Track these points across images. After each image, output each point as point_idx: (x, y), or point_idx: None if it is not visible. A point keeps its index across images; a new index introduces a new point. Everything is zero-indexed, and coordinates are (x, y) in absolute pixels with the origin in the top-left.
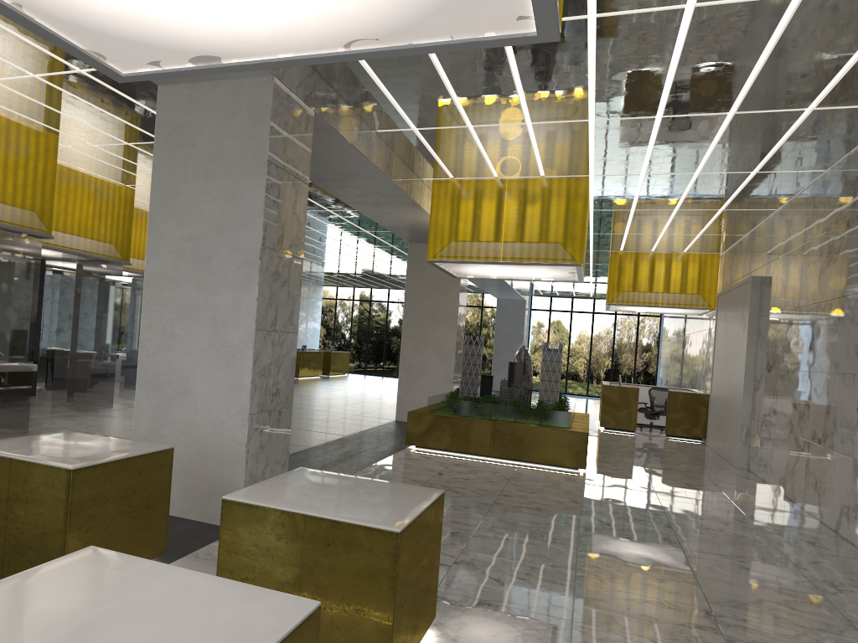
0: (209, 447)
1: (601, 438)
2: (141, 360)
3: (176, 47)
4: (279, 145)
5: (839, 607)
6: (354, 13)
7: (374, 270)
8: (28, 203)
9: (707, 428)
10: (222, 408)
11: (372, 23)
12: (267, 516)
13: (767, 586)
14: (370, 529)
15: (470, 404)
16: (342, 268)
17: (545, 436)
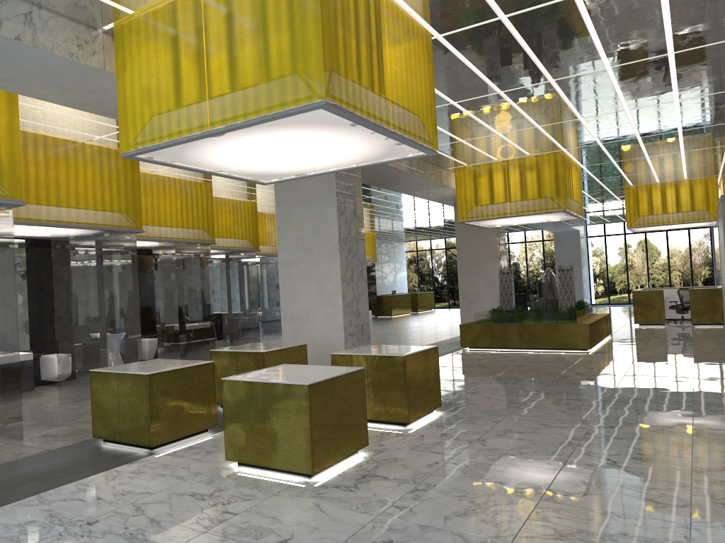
0: (324, 347)
1: (629, 331)
2: (282, 306)
3: (288, 174)
4: (341, 182)
5: (695, 395)
6: (354, 159)
7: (441, 225)
8: (200, 226)
9: (723, 314)
10: (329, 326)
11: (362, 160)
12: (350, 358)
13: (659, 391)
14: (393, 356)
15: (503, 314)
16: (414, 227)
17: (558, 330)
